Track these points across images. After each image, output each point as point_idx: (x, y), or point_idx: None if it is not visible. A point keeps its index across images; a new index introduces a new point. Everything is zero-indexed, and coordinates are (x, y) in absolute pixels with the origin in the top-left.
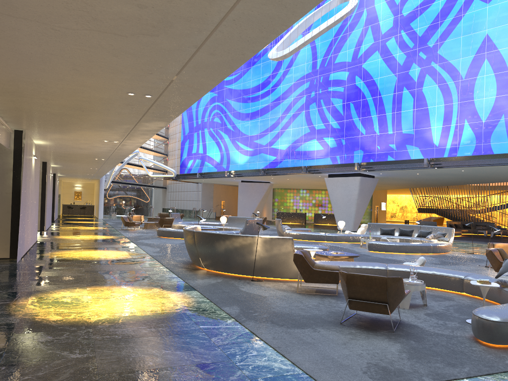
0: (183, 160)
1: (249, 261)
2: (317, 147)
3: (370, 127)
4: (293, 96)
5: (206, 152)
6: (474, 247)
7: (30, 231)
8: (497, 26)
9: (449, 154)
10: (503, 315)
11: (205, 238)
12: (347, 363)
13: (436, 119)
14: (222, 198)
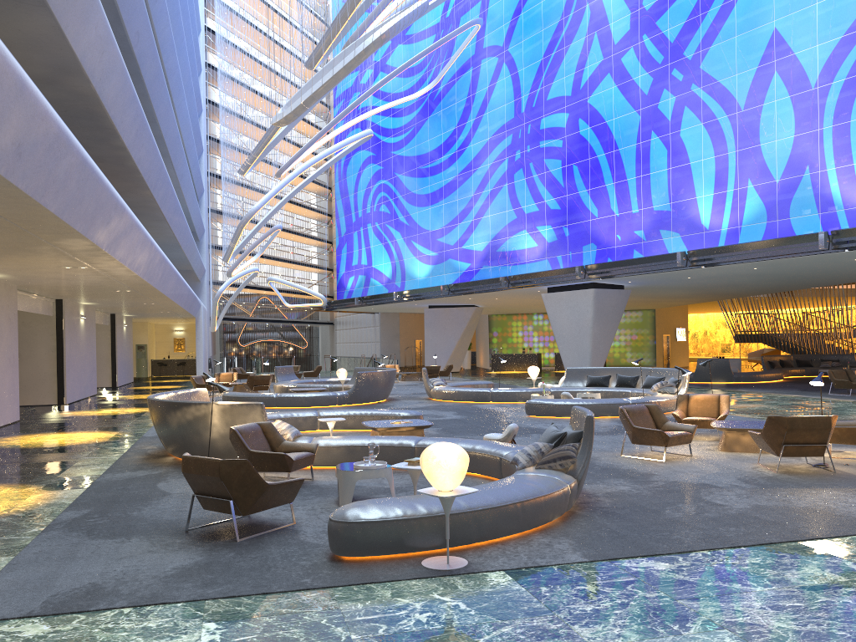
0: (340, 278)
1: (208, 442)
2: (528, 242)
3: (604, 204)
4: (489, 161)
5: (372, 262)
6: (750, 400)
7: None
8: (790, 12)
9: (727, 241)
10: (354, 512)
11: (157, 409)
12: (58, 584)
13: (703, 182)
14: (417, 335)
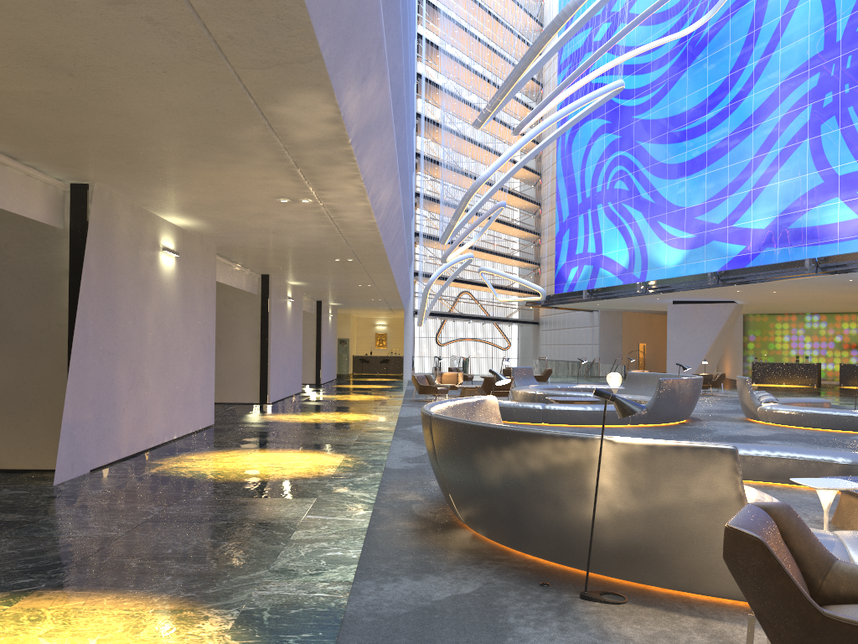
0: (560, 269)
1: (579, 524)
2: (842, 214)
3: None
4: (780, 112)
5: (601, 250)
6: None
7: (158, 409)
8: None
9: None
10: None
11: (452, 439)
12: None
13: None
14: (640, 338)
